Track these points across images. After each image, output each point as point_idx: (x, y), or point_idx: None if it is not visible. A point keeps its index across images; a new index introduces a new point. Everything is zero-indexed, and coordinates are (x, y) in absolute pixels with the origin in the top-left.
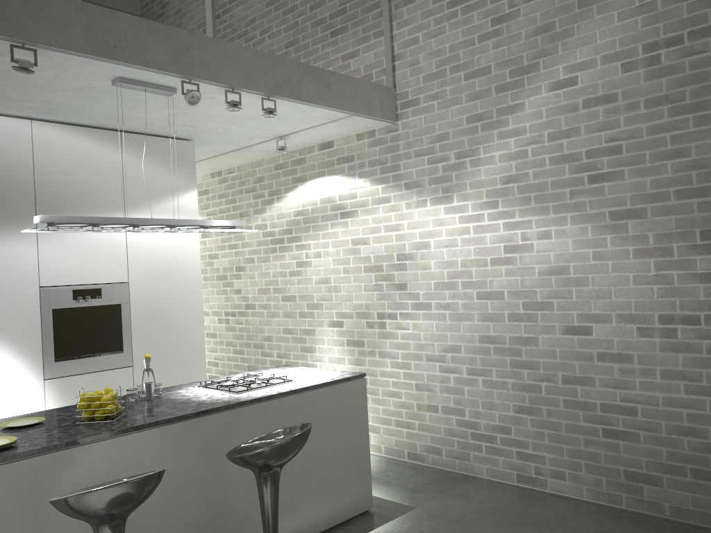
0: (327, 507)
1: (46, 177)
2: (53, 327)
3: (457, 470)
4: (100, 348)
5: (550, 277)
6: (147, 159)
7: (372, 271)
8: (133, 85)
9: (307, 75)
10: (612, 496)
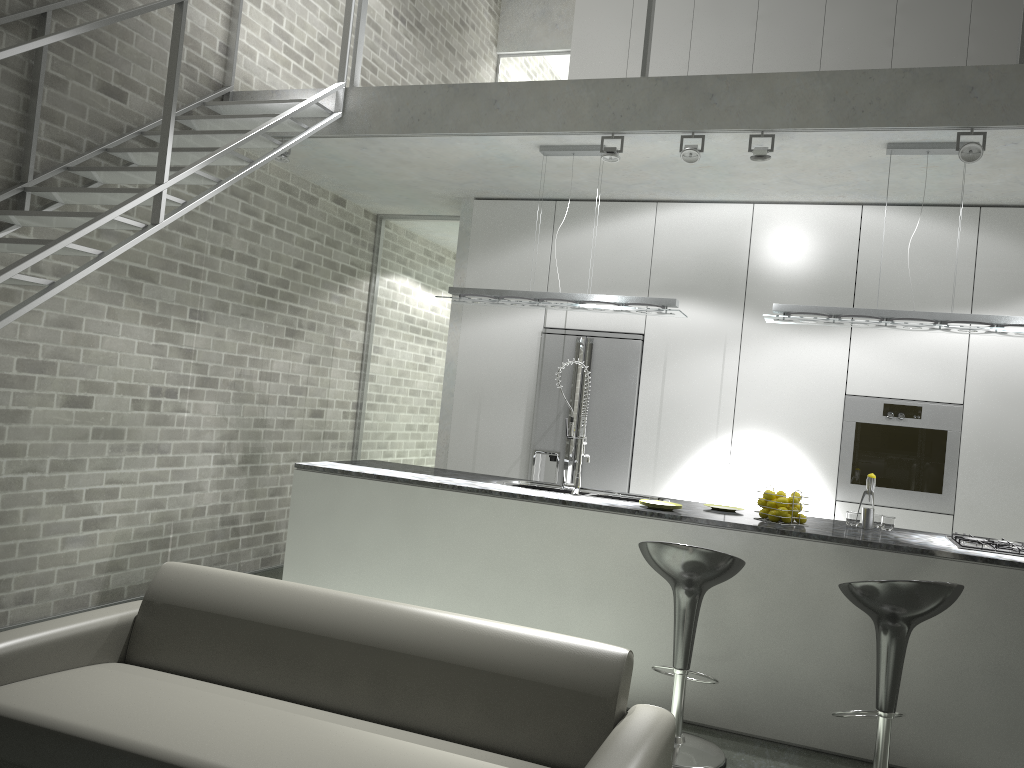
0: None
1: (870, 269)
2: (854, 443)
3: None
4: (909, 481)
5: None
6: (1017, 241)
7: None
8: (906, 149)
9: None
10: None
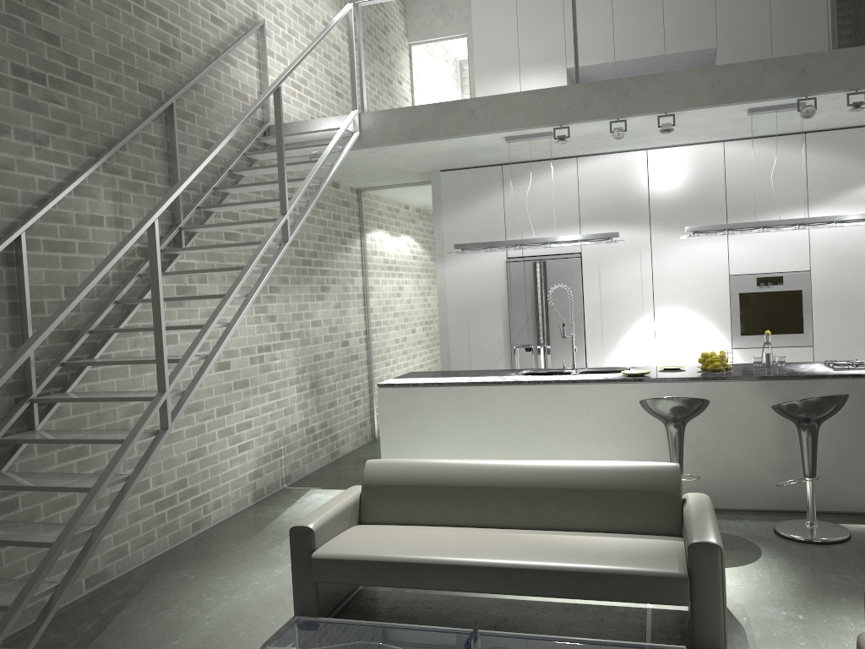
0: None
1: (734, 186)
2: (739, 308)
3: None
4: (780, 328)
5: None
6: (833, 154)
7: None
8: (762, 111)
9: None
10: None
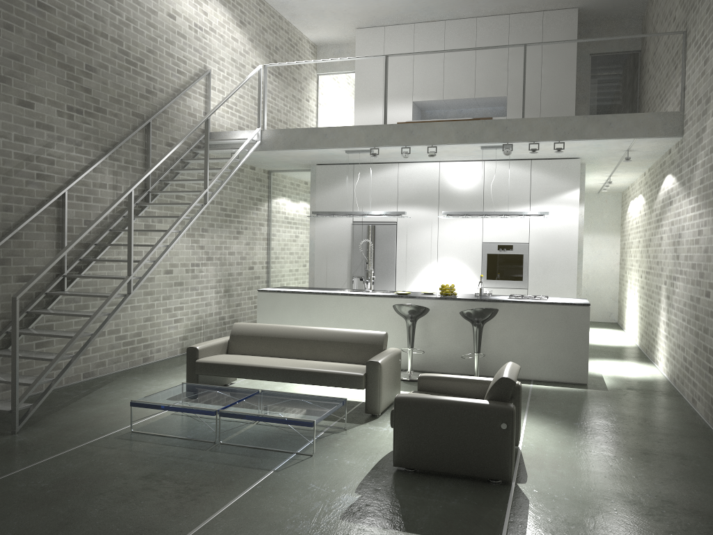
0: (549, 369)
1: (489, 188)
2: (487, 262)
3: (681, 391)
4: (509, 276)
5: (704, 254)
6: (546, 173)
7: (673, 245)
8: (487, 148)
9: (590, 122)
10: (707, 415)
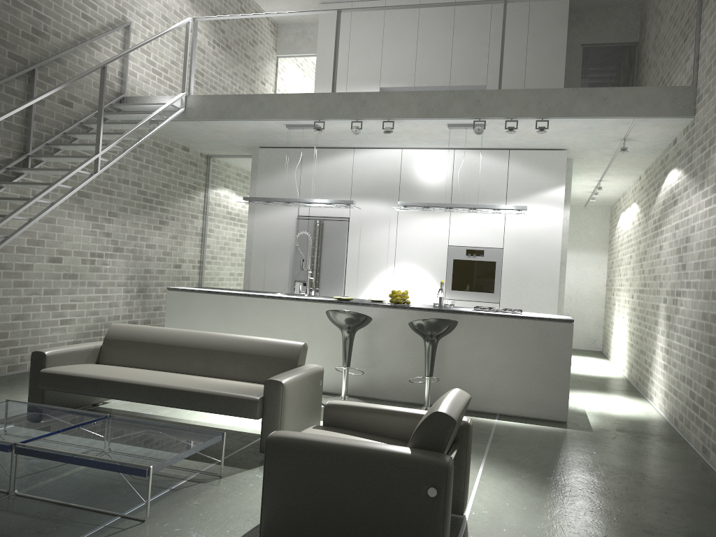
0: (519, 401)
1: (458, 182)
2: (452, 270)
3: (685, 437)
4: (478, 287)
5: None
6: (526, 166)
7: (677, 253)
8: (456, 127)
9: (581, 96)
10: None
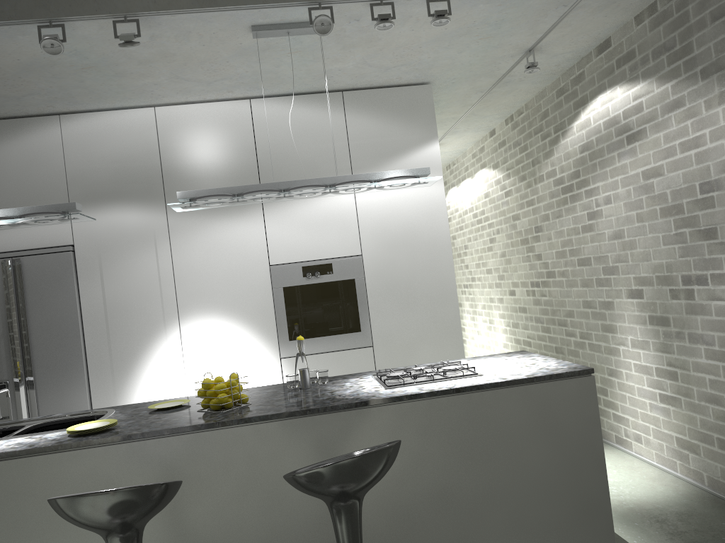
0: None
1: (267, 154)
2: (285, 306)
3: None
4: (335, 327)
5: None
6: (374, 116)
7: (670, 214)
8: (269, 30)
9: None
10: None
